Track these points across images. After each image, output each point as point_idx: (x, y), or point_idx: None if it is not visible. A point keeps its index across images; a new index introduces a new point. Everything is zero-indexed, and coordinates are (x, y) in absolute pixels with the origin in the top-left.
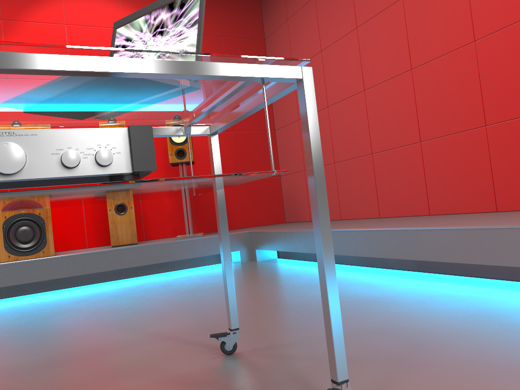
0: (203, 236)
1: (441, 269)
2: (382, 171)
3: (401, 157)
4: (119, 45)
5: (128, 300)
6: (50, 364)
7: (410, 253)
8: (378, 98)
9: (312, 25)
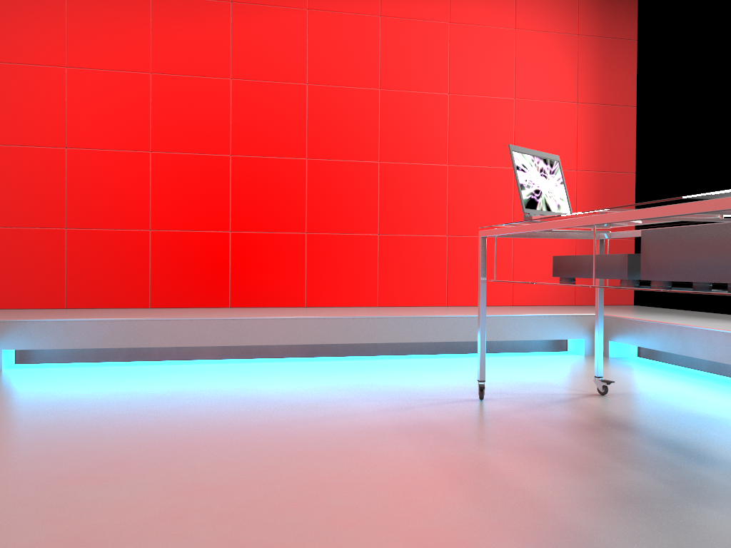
0: None
1: (335, 352)
2: (164, 253)
3: (200, 242)
4: (519, 167)
5: (127, 418)
6: (435, 435)
7: (343, 338)
8: (174, 168)
9: (51, 21)
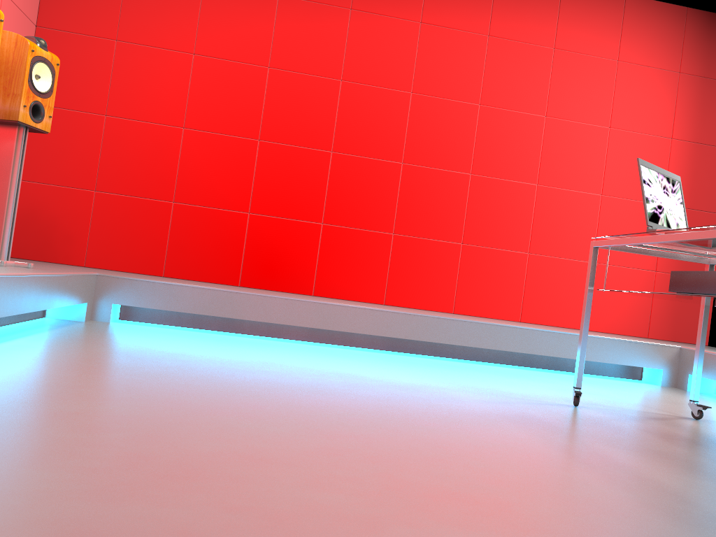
0: (42, 269)
1: (413, 350)
2: (259, 236)
3: (293, 230)
4: (645, 181)
5: (244, 373)
6: (545, 427)
7: (425, 336)
8: (278, 158)
9: (186, 11)
